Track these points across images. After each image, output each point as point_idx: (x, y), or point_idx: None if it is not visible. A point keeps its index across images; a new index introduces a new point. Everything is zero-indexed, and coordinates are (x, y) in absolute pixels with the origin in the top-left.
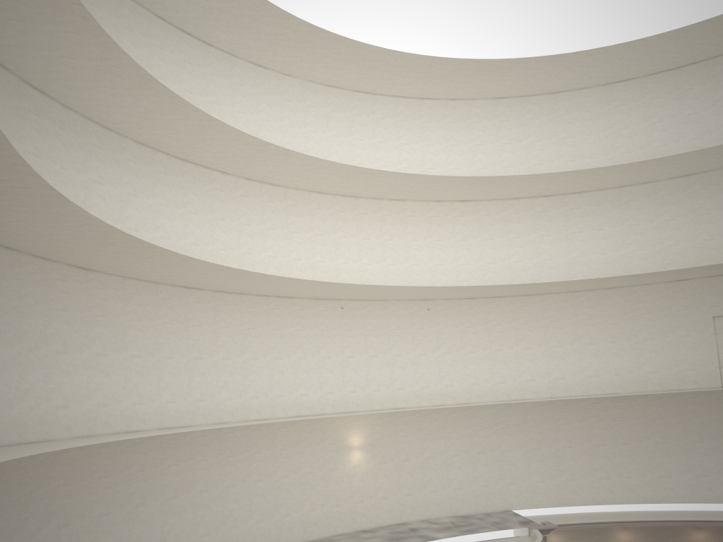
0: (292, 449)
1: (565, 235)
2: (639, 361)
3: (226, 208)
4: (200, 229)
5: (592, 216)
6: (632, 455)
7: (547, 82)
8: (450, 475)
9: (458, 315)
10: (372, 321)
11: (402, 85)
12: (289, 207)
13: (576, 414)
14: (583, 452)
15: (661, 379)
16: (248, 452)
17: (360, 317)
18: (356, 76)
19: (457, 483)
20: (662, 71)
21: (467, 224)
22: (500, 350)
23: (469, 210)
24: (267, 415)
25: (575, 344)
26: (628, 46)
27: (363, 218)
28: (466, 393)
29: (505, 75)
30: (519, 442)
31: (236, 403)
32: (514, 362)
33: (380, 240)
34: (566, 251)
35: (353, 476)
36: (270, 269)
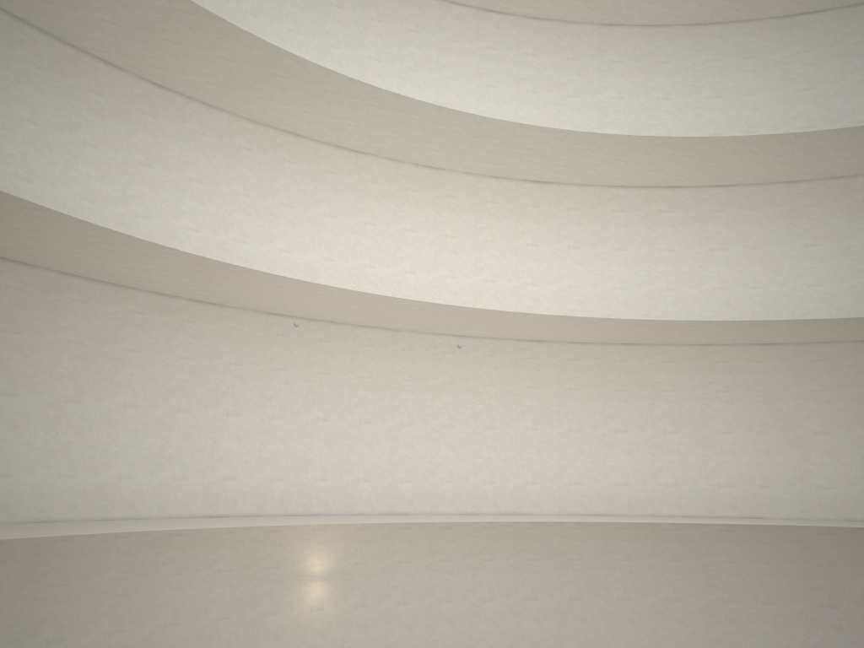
0: (194, 574)
1: (698, 253)
2: (802, 468)
3: (105, 127)
4: (40, 153)
5: (743, 225)
6: (780, 622)
7: None
8: (475, 632)
9: (513, 366)
10: (367, 362)
11: None
12: (236, 150)
13: (692, 546)
14: (699, 609)
15: (838, 500)
16: (101, 577)
17: (346, 354)
18: None
19: (486, 646)
20: None
21: (540, 221)
22: (576, 430)
23: (545, 198)
24: (150, 511)
25: (700, 431)
26: None
27: (368, 189)
28: (515, 497)
29: None
30: (595, 586)
31: (85, 485)
32: (598, 452)
33: (393, 229)
34: (697, 279)
35: (306, 627)
36: (186, 250)
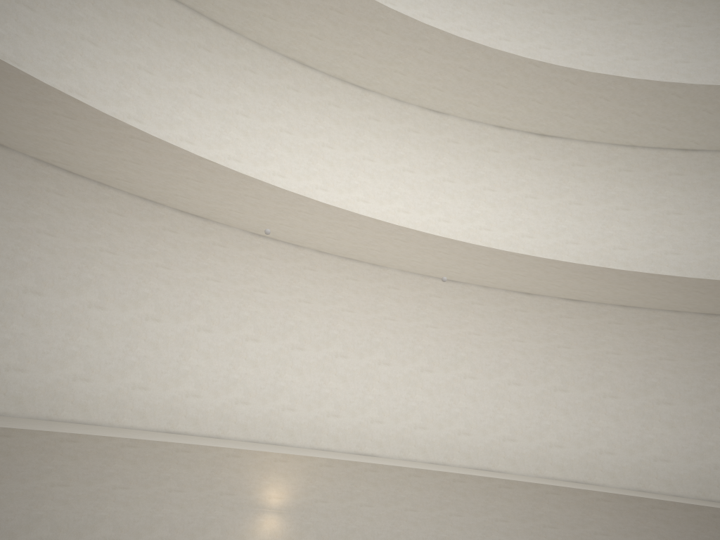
0: (142, 490)
1: (709, 218)
2: None
3: (107, 27)
4: (33, 38)
5: None
6: None
7: None
8: None
9: (501, 317)
10: (349, 296)
11: None
12: (240, 71)
13: (680, 529)
14: None
15: None
16: (39, 480)
17: (329, 285)
18: None
19: None
20: None
21: (542, 174)
22: (562, 390)
23: (549, 152)
24: (103, 417)
25: (698, 406)
26: None
27: (369, 125)
28: (490, 452)
29: None
30: None
31: (35, 381)
32: (583, 415)
33: (391, 167)
34: (706, 245)
35: None
36: None
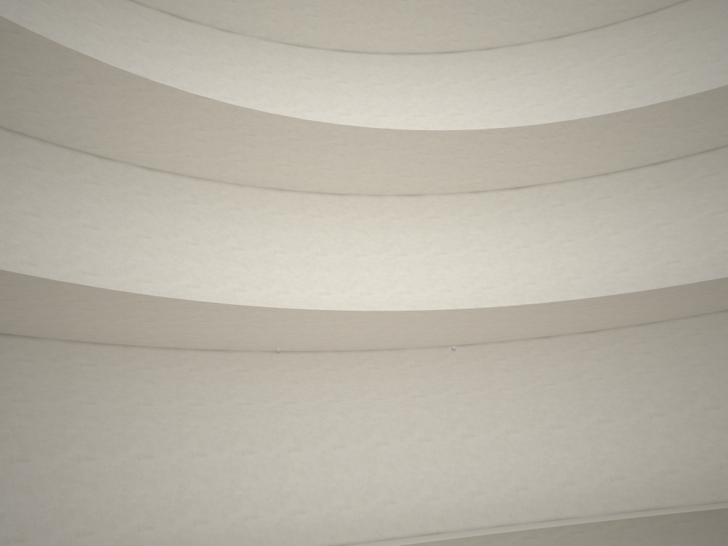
0: None
1: (698, 220)
2: None
3: (103, 210)
4: (43, 239)
5: None
6: None
7: None
8: None
9: (526, 366)
10: (376, 384)
11: (402, 28)
12: (226, 212)
13: None
14: None
15: None
16: None
17: (354, 380)
18: (329, 20)
19: None
20: None
21: (527, 222)
22: (606, 421)
23: (528, 201)
24: None
25: None
26: None
27: (354, 225)
28: (553, 501)
29: None
30: None
31: (104, 540)
32: (635, 441)
33: (384, 256)
34: (704, 245)
35: None
36: None
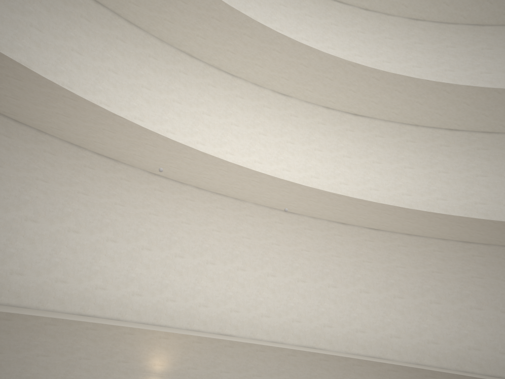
0: (59, 358)
1: (466, 176)
2: None
3: (50, 19)
4: None
5: (500, 161)
6: None
7: (475, 4)
8: None
9: (324, 239)
10: (218, 220)
11: None
12: (146, 57)
13: None
14: None
15: None
16: None
17: (204, 212)
18: None
19: None
20: None
21: (354, 141)
22: (365, 292)
23: (360, 126)
24: (31, 302)
25: (457, 305)
26: None
27: (236, 101)
28: (314, 334)
29: None
30: None
31: None
32: (379, 310)
33: (250, 131)
34: (464, 194)
35: None
36: None
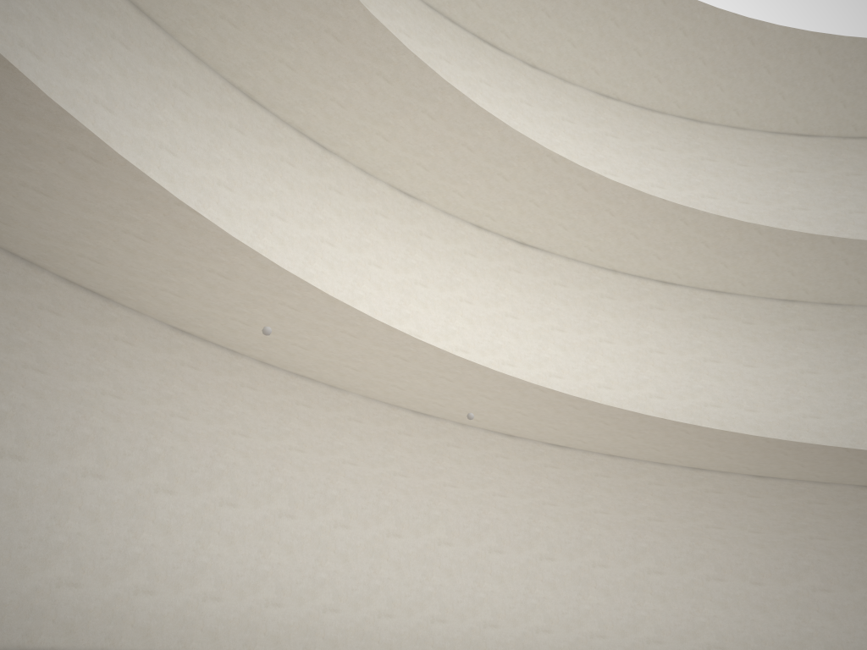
0: None
1: (690, 360)
2: (801, 631)
3: None
4: None
5: (737, 338)
6: None
7: (699, 88)
8: None
9: (480, 464)
10: (300, 429)
11: None
12: (168, 87)
13: None
14: None
15: None
16: None
17: (274, 412)
18: None
19: None
20: (866, 137)
21: (523, 289)
22: (548, 558)
23: (530, 265)
24: None
25: (688, 575)
26: (866, 52)
27: (330, 198)
28: (469, 644)
29: (648, 38)
30: None
31: None
32: (572, 590)
33: (355, 257)
34: (688, 390)
35: None
36: None
